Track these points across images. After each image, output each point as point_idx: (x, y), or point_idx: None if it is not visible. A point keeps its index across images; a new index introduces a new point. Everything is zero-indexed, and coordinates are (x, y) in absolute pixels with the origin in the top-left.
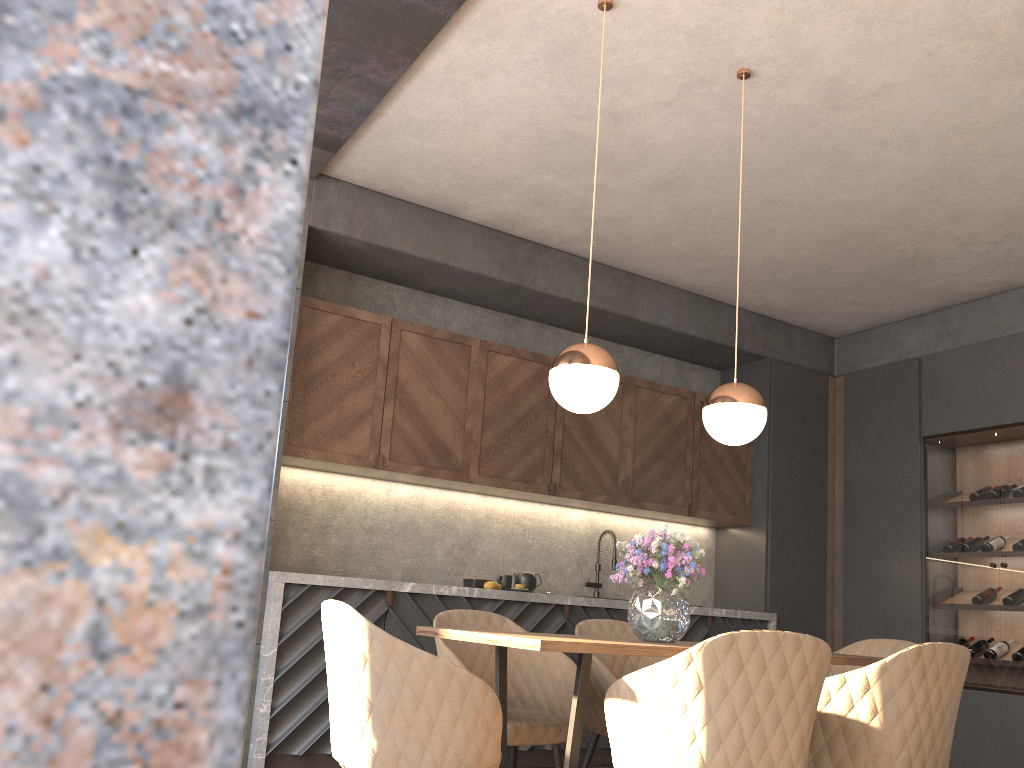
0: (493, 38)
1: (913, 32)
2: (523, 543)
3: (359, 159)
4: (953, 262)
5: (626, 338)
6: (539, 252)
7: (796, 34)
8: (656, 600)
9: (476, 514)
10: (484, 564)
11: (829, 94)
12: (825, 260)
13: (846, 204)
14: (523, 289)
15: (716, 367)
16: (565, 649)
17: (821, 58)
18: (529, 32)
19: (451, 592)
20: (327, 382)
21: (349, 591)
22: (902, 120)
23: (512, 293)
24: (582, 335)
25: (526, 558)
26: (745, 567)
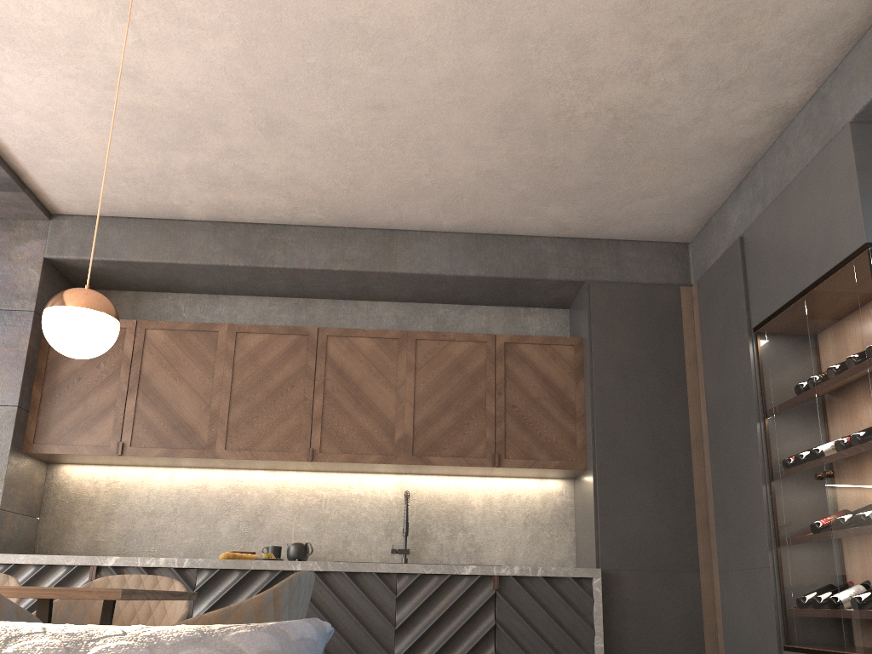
0: None
1: None
2: (319, 514)
3: (56, 192)
4: (668, 105)
5: (426, 295)
6: (278, 232)
7: None
8: None
9: (265, 489)
10: (274, 538)
11: None
12: (532, 154)
13: (446, 80)
14: (264, 269)
15: (558, 306)
16: None
17: None
18: None
19: (158, 564)
20: (73, 385)
21: (56, 568)
22: None
23: (264, 276)
24: (385, 302)
25: (323, 529)
26: (586, 518)
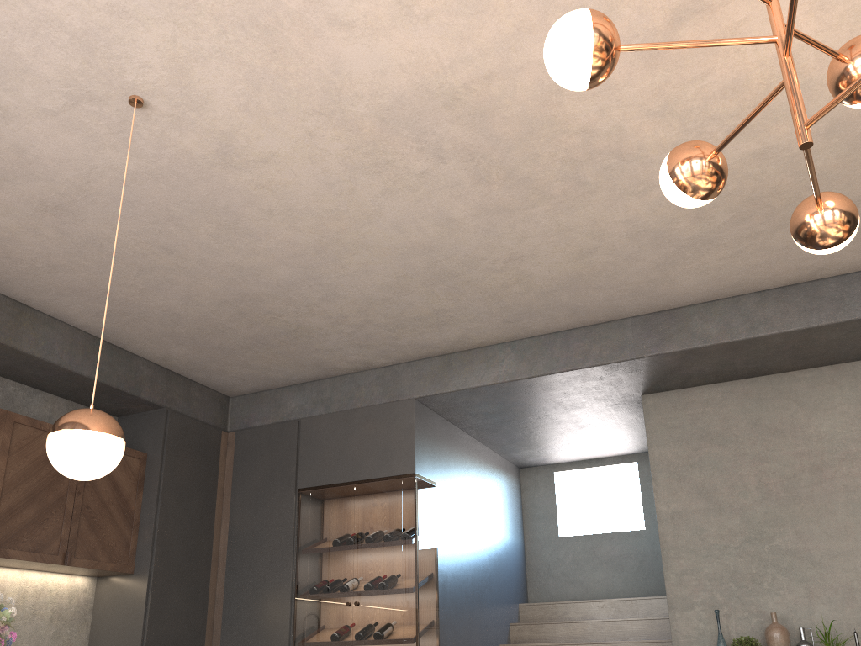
0: None
1: (296, 107)
2: None
3: None
4: (327, 338)
5: (10, 371)
6: None
7: (189, 73)
8: None
9: None
10: None
11: (222, 149)
12: (221, 319)
13: (239, 267)
14: None
15: (113, 413)
16: None
17: (214, 108)
18: None
19: None
20: None
21: None
22: (287, 193)
23: None
24: None
25: None
26: (124, 617)
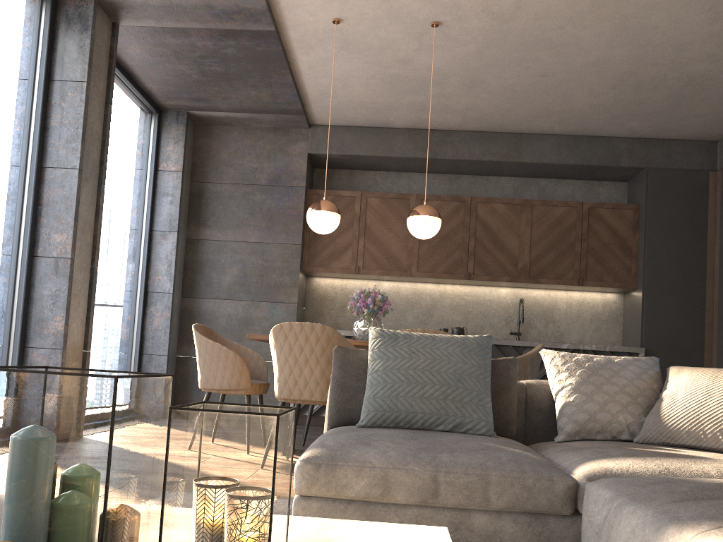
0: (312, 49)
1: None
2: (465, 310)
3: (320, 114)
4: None
5: (535, 174)
6: (448, 135)
7: None
8: (358, 322)
9: (433, 295)
10: (439, 323)
11: (493, 16)
12: (629, 96)
13: (591, 63)
14: (439, 159)
15: (621, 180)
16: (259, 338)
17: (463, 4)
18: (322, 42)
19: None
20: None
21: None
22: (554, 13)
23: (437, 163)
24: (506, 177)
25: (468, 319)
26: (634, 318)
